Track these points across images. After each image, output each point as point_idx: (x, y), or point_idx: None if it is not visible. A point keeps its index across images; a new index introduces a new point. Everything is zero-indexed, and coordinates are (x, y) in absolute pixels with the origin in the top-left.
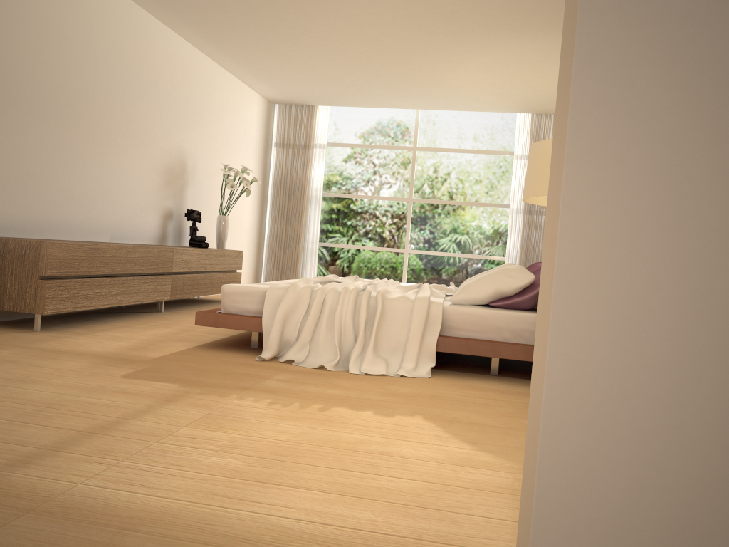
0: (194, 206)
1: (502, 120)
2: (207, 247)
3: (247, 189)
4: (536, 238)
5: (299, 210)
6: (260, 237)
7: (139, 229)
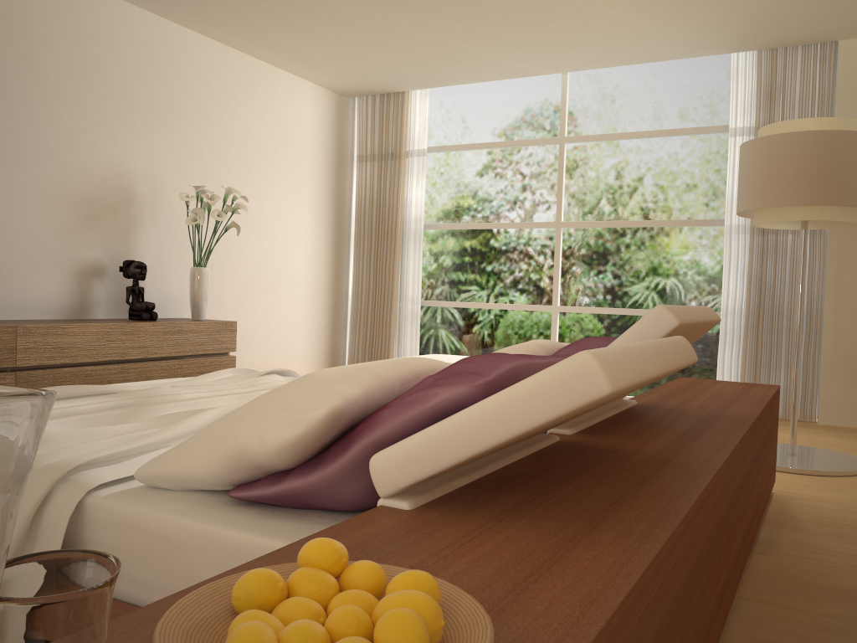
0: (163, 255)
1: (710, 73)
2: (154, 319)
3: (233, 223)
4: (777, 277)
5: (390, 253)
6: (338, 297)
7: (12, 296)
